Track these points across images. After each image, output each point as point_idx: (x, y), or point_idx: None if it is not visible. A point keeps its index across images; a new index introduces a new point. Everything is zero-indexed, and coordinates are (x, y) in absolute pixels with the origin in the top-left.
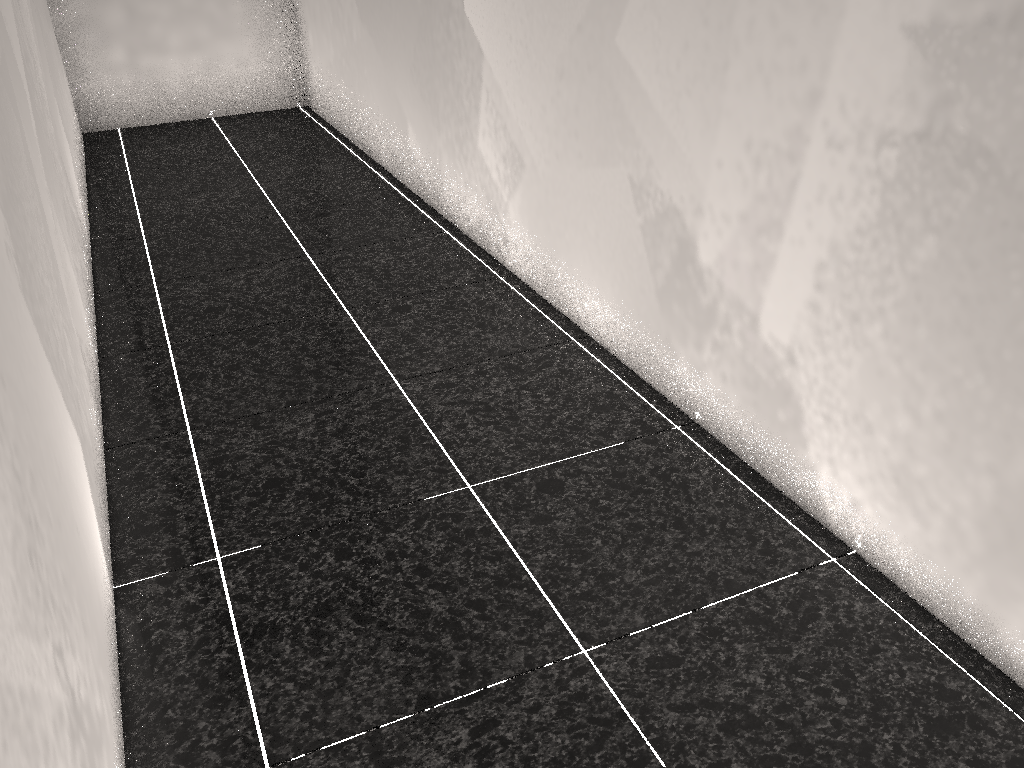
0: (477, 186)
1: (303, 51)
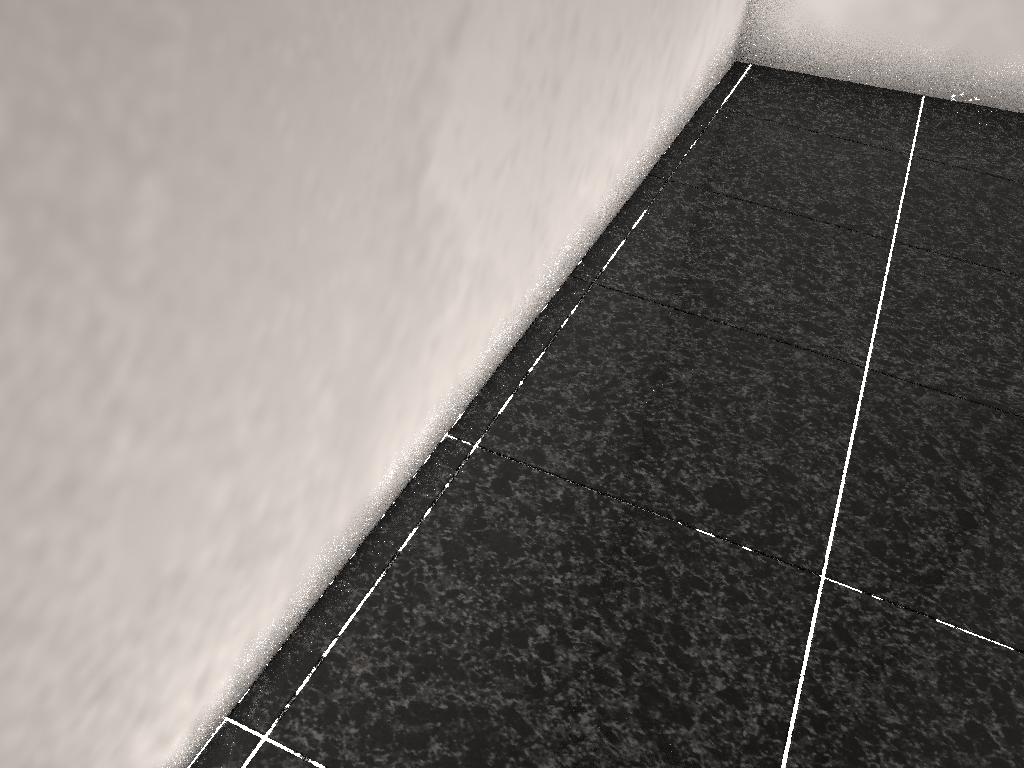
0: None
1: None
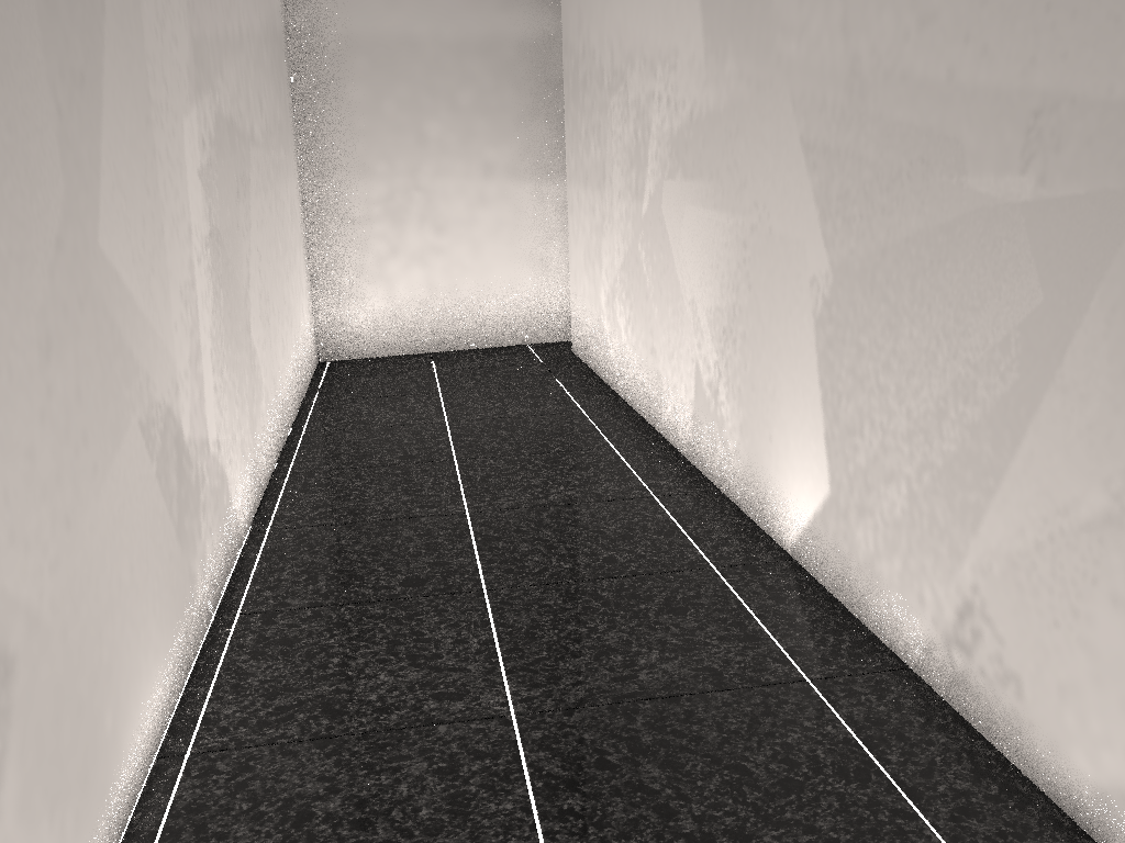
0: None
1: None
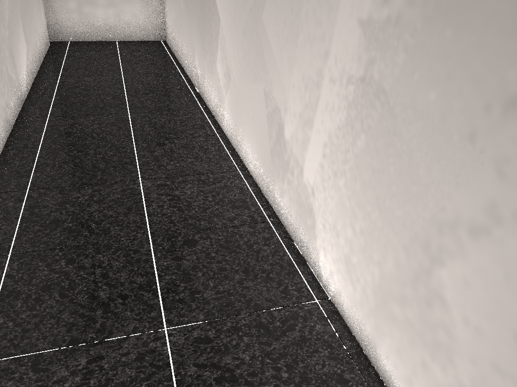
0: (215, 88)
1: (165, 13)
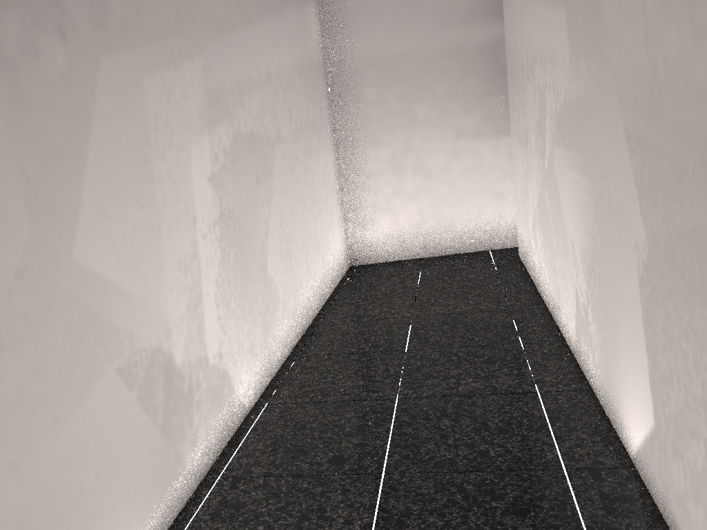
0: None
1: None
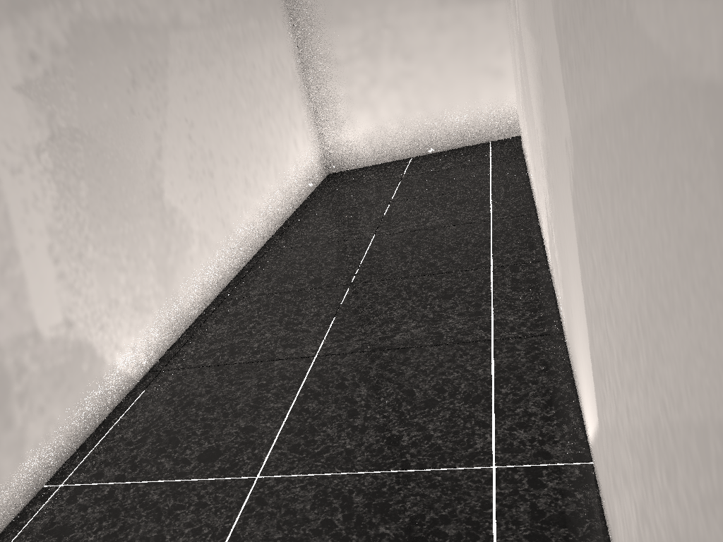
0: None
1: None
